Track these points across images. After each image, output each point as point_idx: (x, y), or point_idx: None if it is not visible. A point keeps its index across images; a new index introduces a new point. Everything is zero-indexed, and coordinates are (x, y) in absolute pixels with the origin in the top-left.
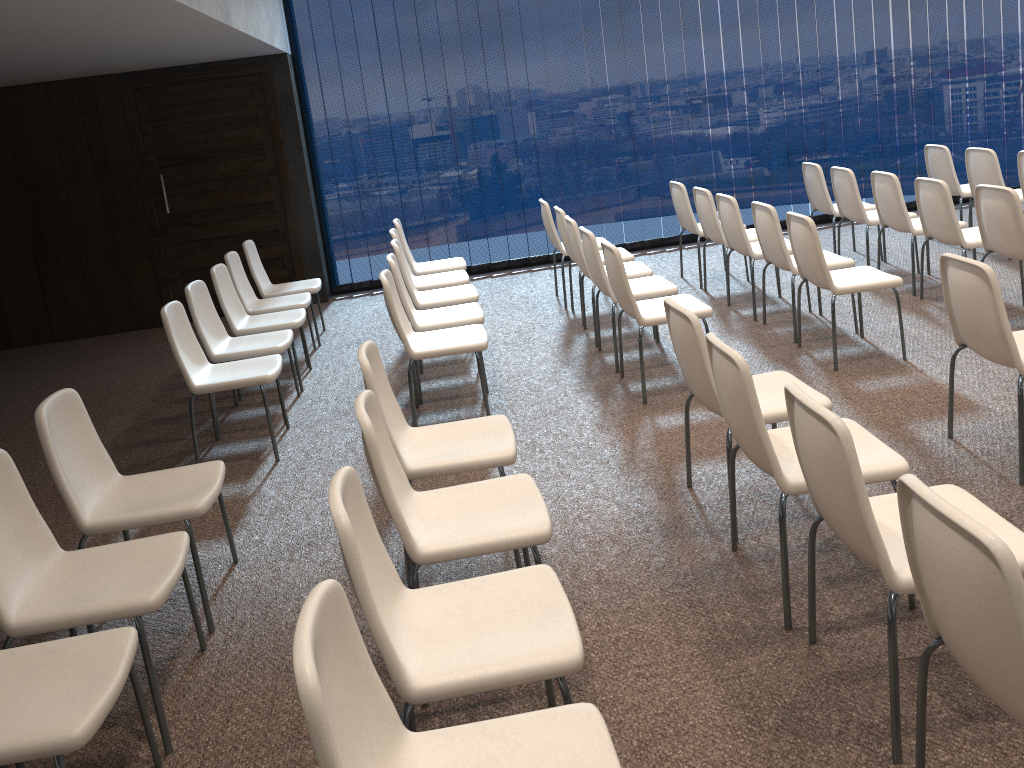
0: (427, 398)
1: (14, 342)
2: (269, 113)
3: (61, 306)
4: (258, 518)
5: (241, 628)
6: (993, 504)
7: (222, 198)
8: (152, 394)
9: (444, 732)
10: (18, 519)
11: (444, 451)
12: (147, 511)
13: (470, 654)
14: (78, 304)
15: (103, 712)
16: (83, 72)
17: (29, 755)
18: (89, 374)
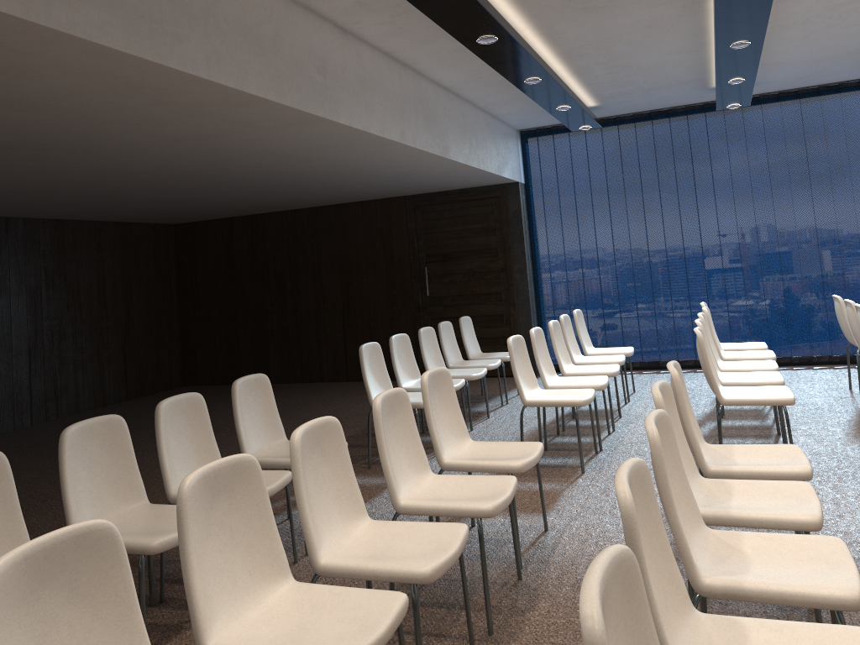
0: (553, 447)
1: (324, 378)
2: (502, 226)
3: (354, 356)
4: (383, 499)
5: None
6: None
7: (465, 287)
8: None
9: (311, 585)
10: (201, 439)
11: (480, 457)
12: (282, 458)
13: (369, 557)
14: None
15: (174, 540)
16: (381, 194)
17: (129, 549)
18: (352, 402)
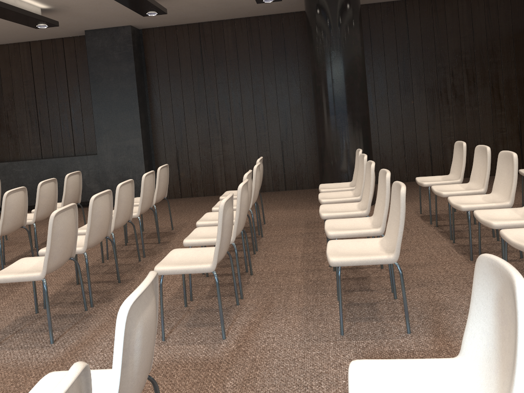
0: None
1: None
2: None
3: None
4: None
5: None
6: (419, 291)
7: None
8: None
9: None
10: None
11: None
12: None
13: None
14: None
15: None
16: None
17: None
18: None
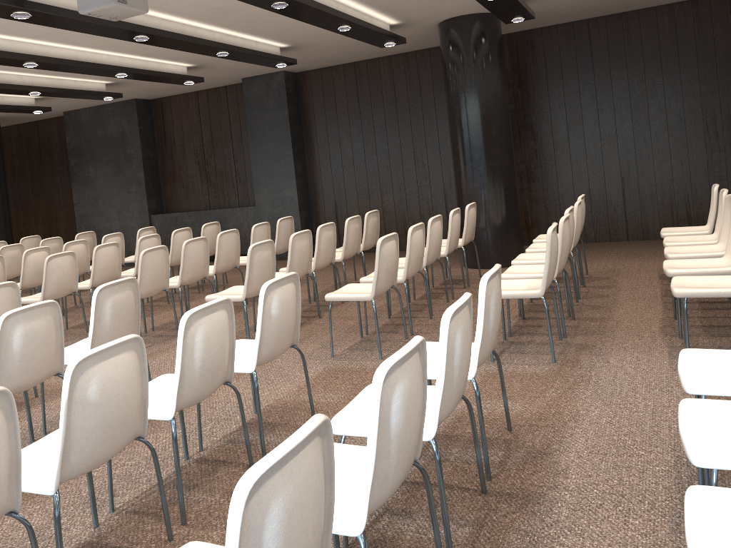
0: None
1: None
2: None
3: None
4: None
5: None
6: (433, 335)
7: None
8: None
9: (706, 241)
10: None
11: (719, 283)
12: None
13: (699, 248)
14: None
15: None
16: None
17: None
18: None
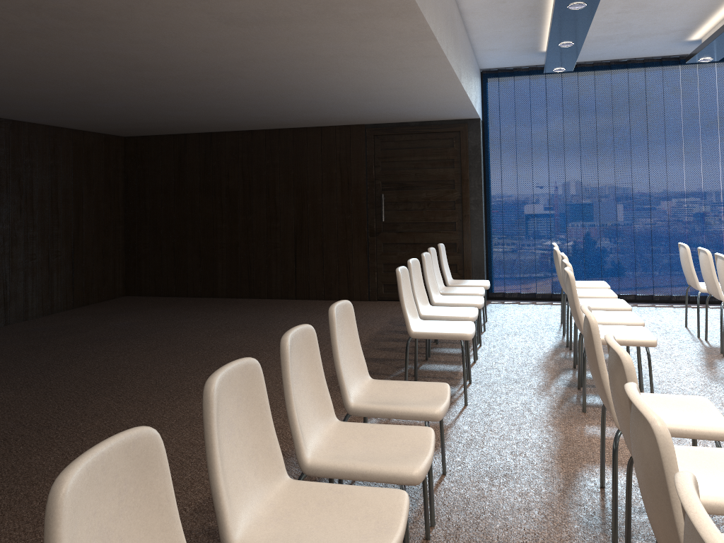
0: (586, 383)
1: (272, 294)
2: (461, 159)
3: (304, 275)
4: (457, 444)
5: (457, 530)
6: None
7: (420, 215)
8: (363, 341)
9: None
10: (313, 384)
11: None
12: (396, 406)
13: None
14: (315, 275)
15: None
16: (347, 120)
17: None
18: (320, 321)
